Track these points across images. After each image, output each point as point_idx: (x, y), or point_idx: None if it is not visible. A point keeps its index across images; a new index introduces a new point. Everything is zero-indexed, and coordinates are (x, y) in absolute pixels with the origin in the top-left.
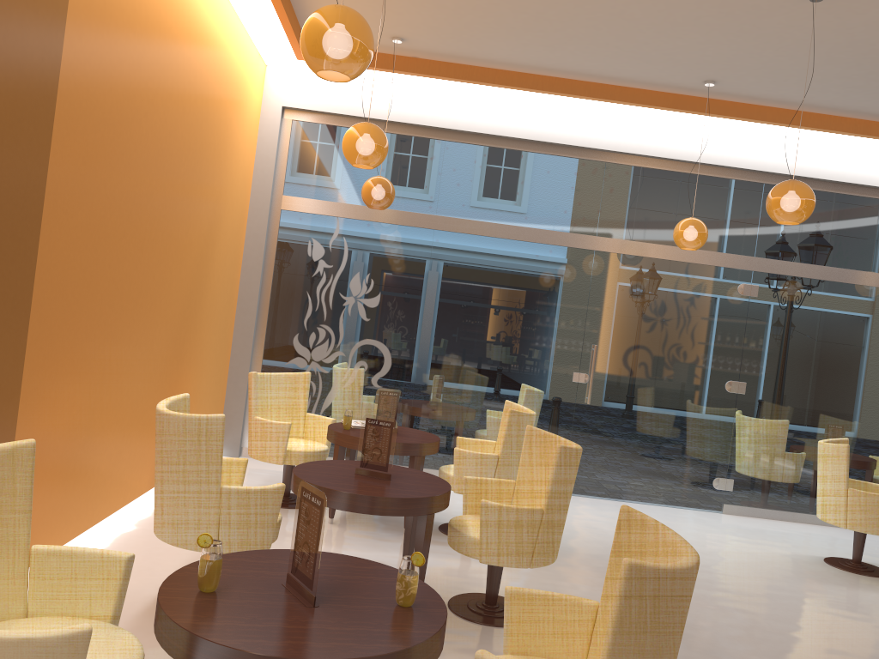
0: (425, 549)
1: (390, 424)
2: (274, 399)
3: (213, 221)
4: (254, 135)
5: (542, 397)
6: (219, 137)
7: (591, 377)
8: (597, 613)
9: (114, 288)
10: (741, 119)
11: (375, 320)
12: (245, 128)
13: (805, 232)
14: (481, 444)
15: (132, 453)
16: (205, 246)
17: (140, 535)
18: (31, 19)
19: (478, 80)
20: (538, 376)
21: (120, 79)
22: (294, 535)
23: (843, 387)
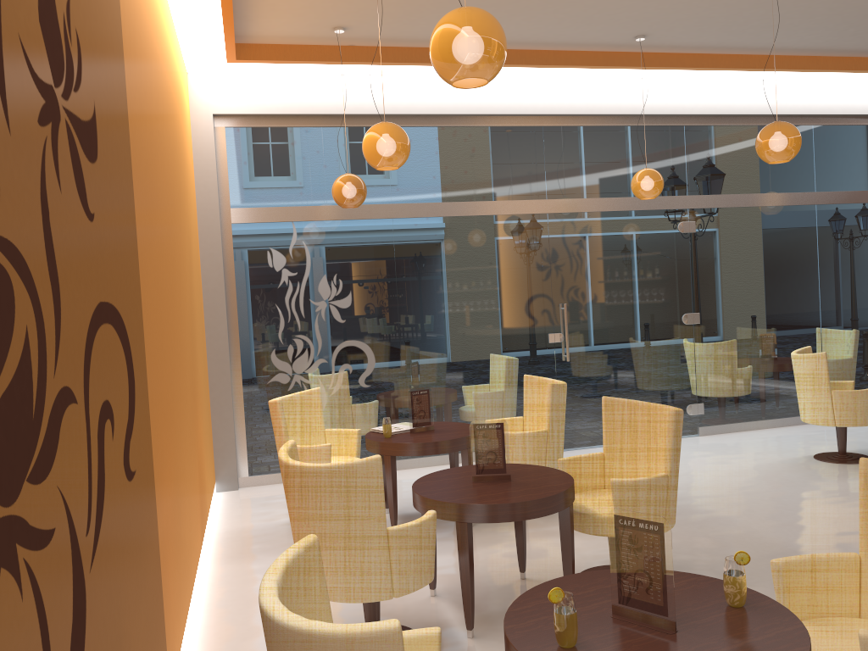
0: (572, 540)
1: (500, 425)
2: (292, 422)
3: (189, 249)
4: (191, 149)
5: (524, 364)
6: (182, 158)
7: (567, 336)
8: (862, 564)
9: (169, 344)
10: (663, 68)
11: (351, 320)
12: (188, 143)
13: (725, 166)
14: (510, 422)
15: (193, 514)
16: (190, 277)
17: (231, 597)
18: (112, 60)
19: (418, 61)
20: (517, 344)
21: (147, 113)
22: (613, 566)
23: (778, 300)
